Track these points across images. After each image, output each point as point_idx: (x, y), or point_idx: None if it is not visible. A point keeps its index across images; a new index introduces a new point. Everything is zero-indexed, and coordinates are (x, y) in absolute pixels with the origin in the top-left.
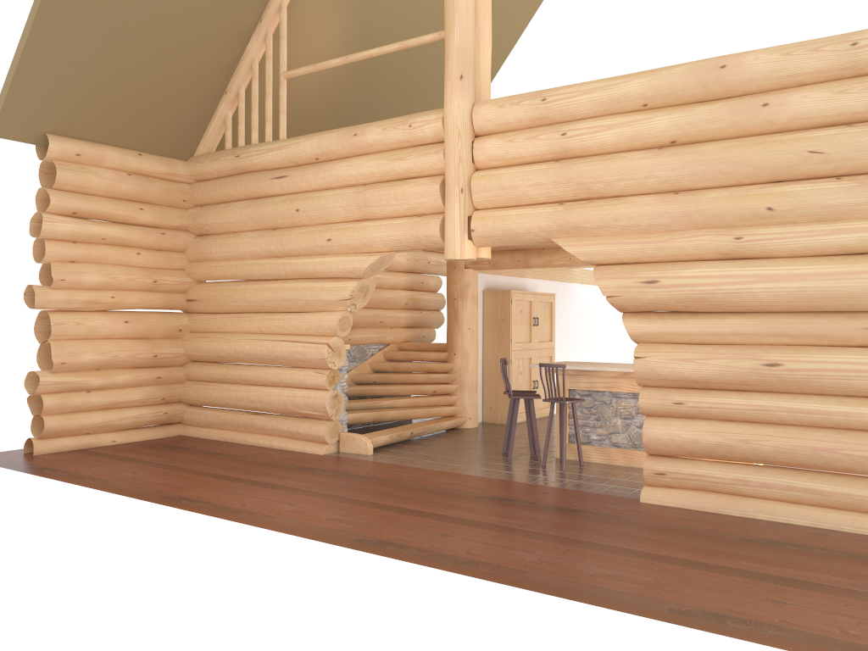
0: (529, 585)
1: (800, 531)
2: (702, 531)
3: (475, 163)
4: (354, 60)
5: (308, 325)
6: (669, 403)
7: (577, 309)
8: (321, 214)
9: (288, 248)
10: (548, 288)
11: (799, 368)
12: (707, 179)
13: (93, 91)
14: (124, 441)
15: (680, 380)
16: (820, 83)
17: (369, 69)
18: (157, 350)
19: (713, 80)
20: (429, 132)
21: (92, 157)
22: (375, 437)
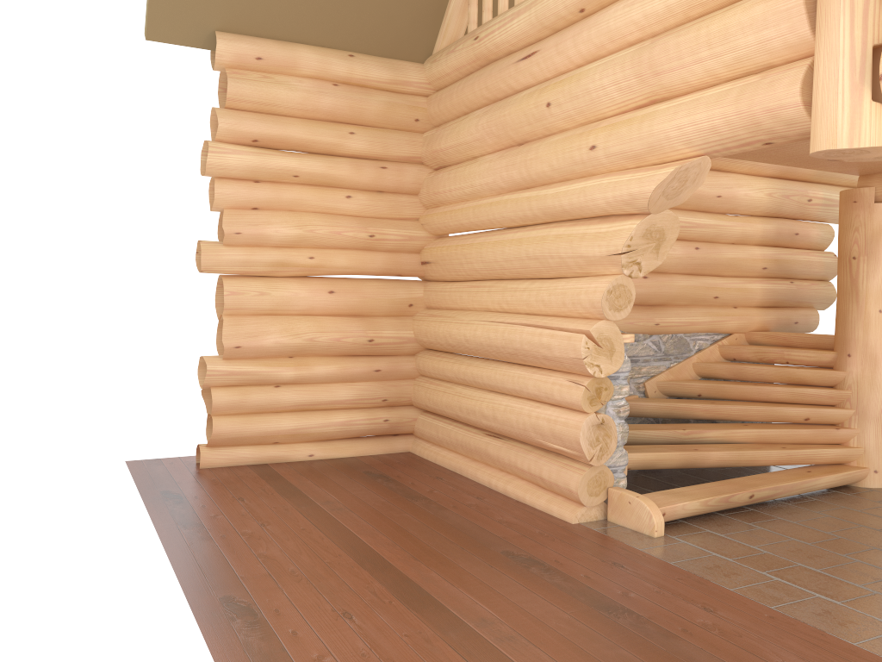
0: None
1: None
2: None
3: None
4: None
5: (562, 300)
6: None
7: None
8: (583, 104)
9: (535, 172)
10: None
11: None
12: None
13: None
14: (325, 456)
15: None
16: None
17: None
18: (373, 332)
19: None
20: None
21: (280, 61)
22: (671, 504)
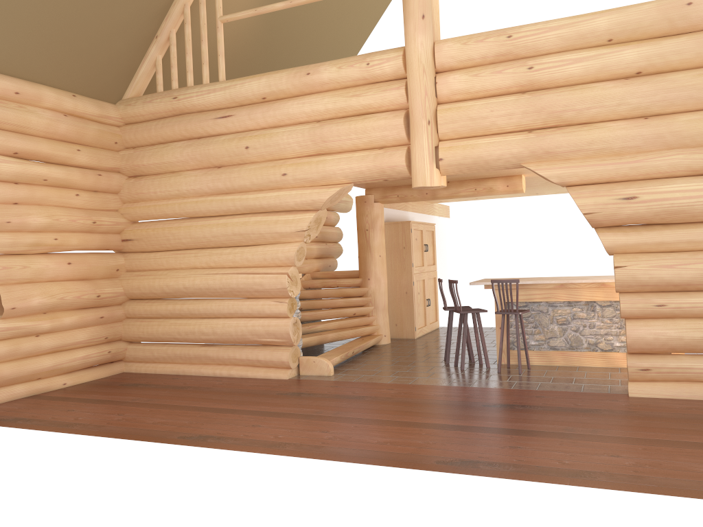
0: (670, 491)
1: None
2: None
3: (437, 97)
4: (299, 4)
5: (263, 257)
6: (650, 306)
7: (438, 238)
8: (273, 150)
9: (238, 185)
10: (421, 220)
11: None
12: (677, 104)
13: (34, 27)
14: (73, 383)
15: (660, 284)
16: None
17: (276, 22)
18: (99, 290)
19: (679, 16)
20: (388, 69)
21: (31, 96)
22: (331, 359)
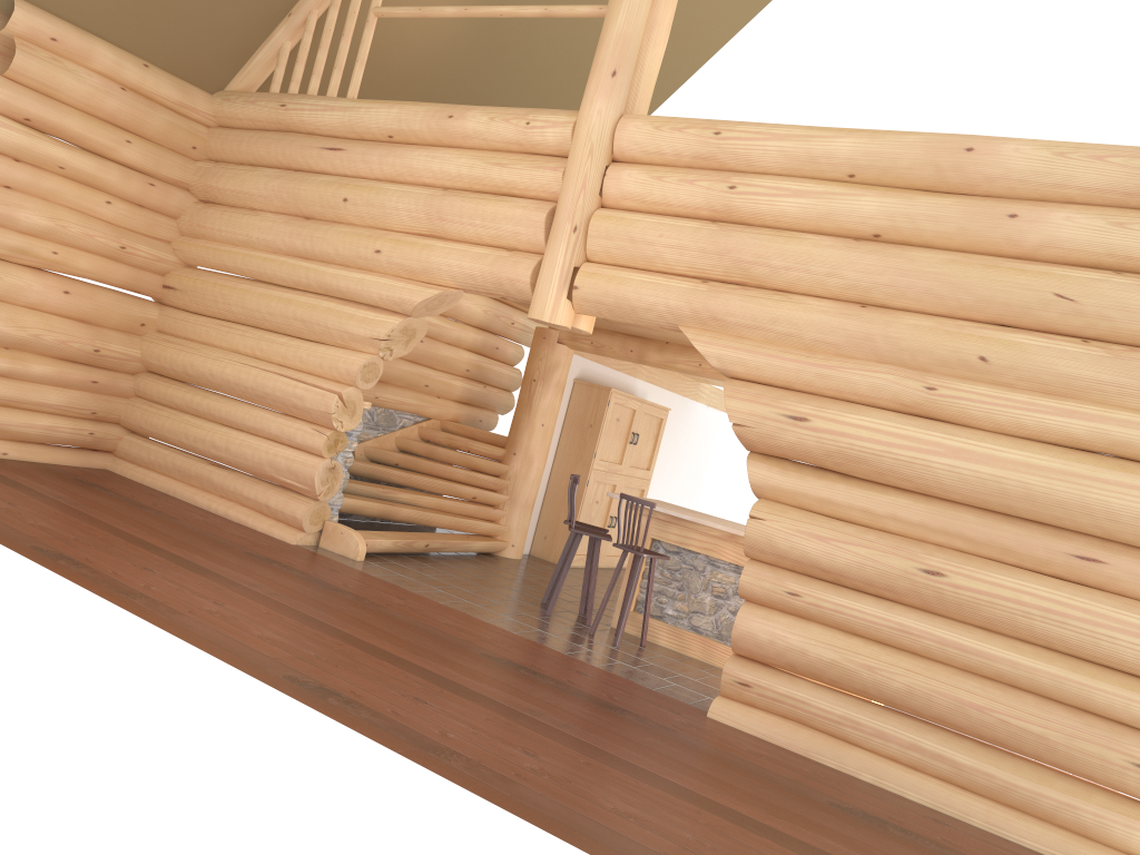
0: (513, 805)
1: (913, 810)
2: (780, 780)
3: (602, 196)
4: (476, 15)
5: (320, 362)
6: (780, 591)
7: (694, 438)
8: (377, 213)
9: (319, 249)
10: (663, 400)
11: (968, 586)
12: (909, 297)
13: None
14: (20, 457)
15: (803, 562)
16: (1093, 206)
17: (497, 41)
18: (101, 343)
19: (951, 165)
20: (551, 139)
21: (75, 49)
22: (372, 539)
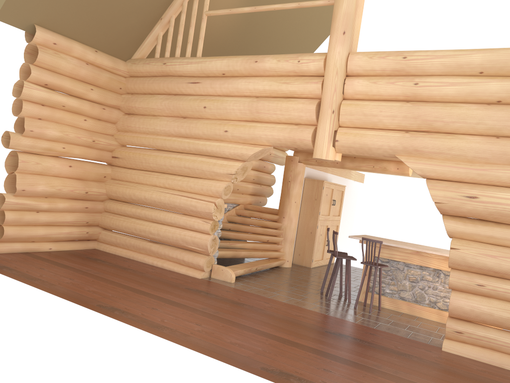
0: None
1: None
2: None
3: (344, 94)
4: (260, 10)
5: (201, 188)
6: (472, 284)
7: (350, 196)
8: (222, 112)
9: (194, 132)
10: (338, 181)
11: None
12: None
13: (73, 0)
14: (57, 249)
15: (483, 269)
16: None
17: (253, 21)
18: (88, 189)
19: None
20: (312, 68)
21: (64, 47)
22: (236, 270)
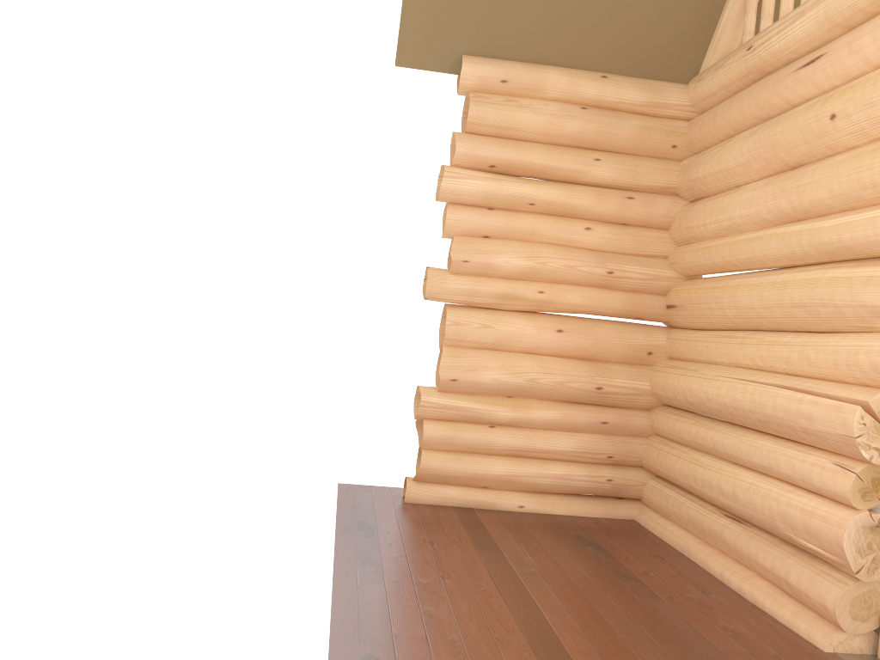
0: None
1: None
2: None
3: None
4: None
5: (833, 360)
6: None
7: None
8: (879, 112)
9: (809, 200)
10: None
11: None
12: None
13: None
14: (536, 509)
15: None
16: None
17: None
18: (602, 379)
19: None
20: None
21: (525, 83)
22: None
